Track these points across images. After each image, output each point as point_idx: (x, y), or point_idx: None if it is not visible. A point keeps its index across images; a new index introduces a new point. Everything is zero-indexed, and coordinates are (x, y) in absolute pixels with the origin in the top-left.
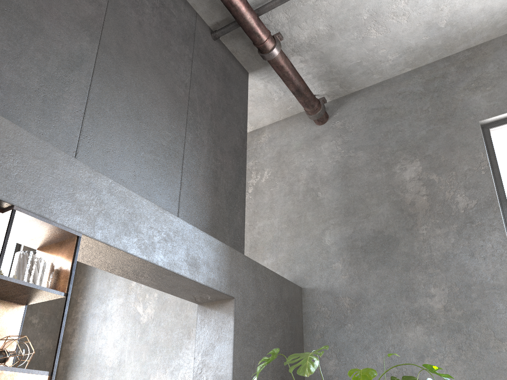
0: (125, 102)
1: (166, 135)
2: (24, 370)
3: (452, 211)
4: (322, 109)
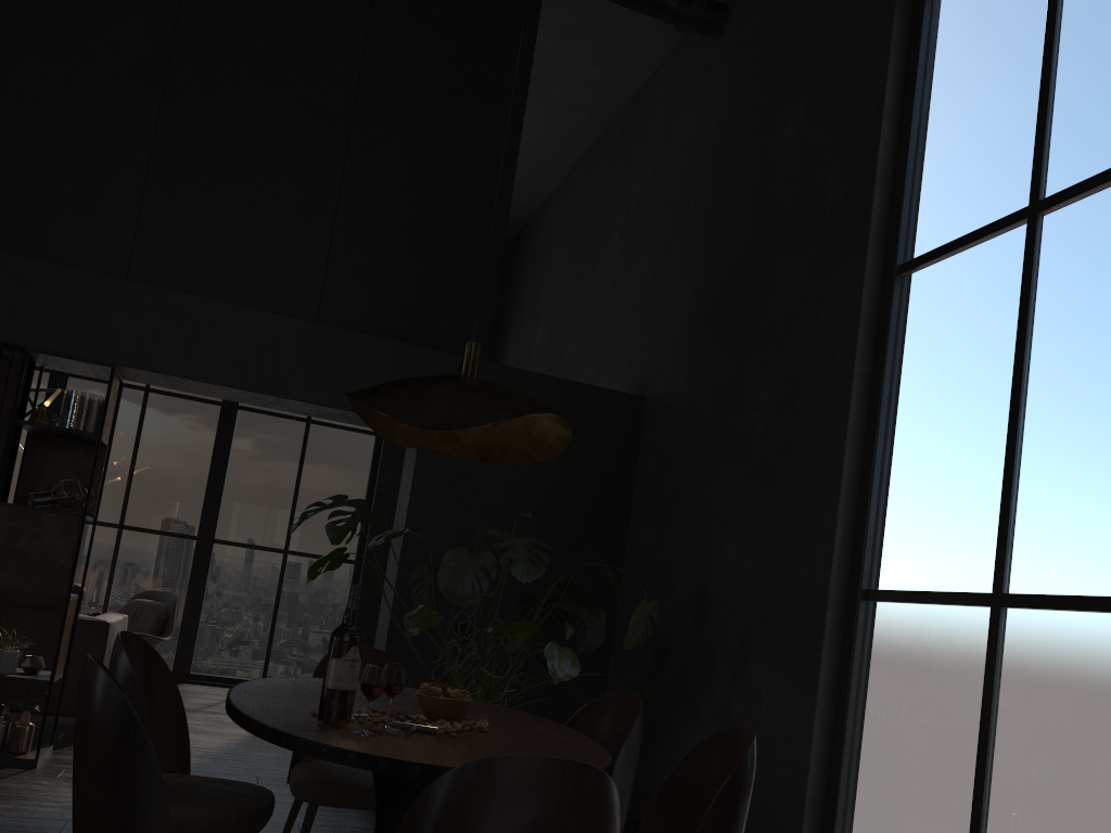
0: (212, 162)
1: (297, 187)
2: (51, 511)
3: (816, 214)
4: (693, 8)
